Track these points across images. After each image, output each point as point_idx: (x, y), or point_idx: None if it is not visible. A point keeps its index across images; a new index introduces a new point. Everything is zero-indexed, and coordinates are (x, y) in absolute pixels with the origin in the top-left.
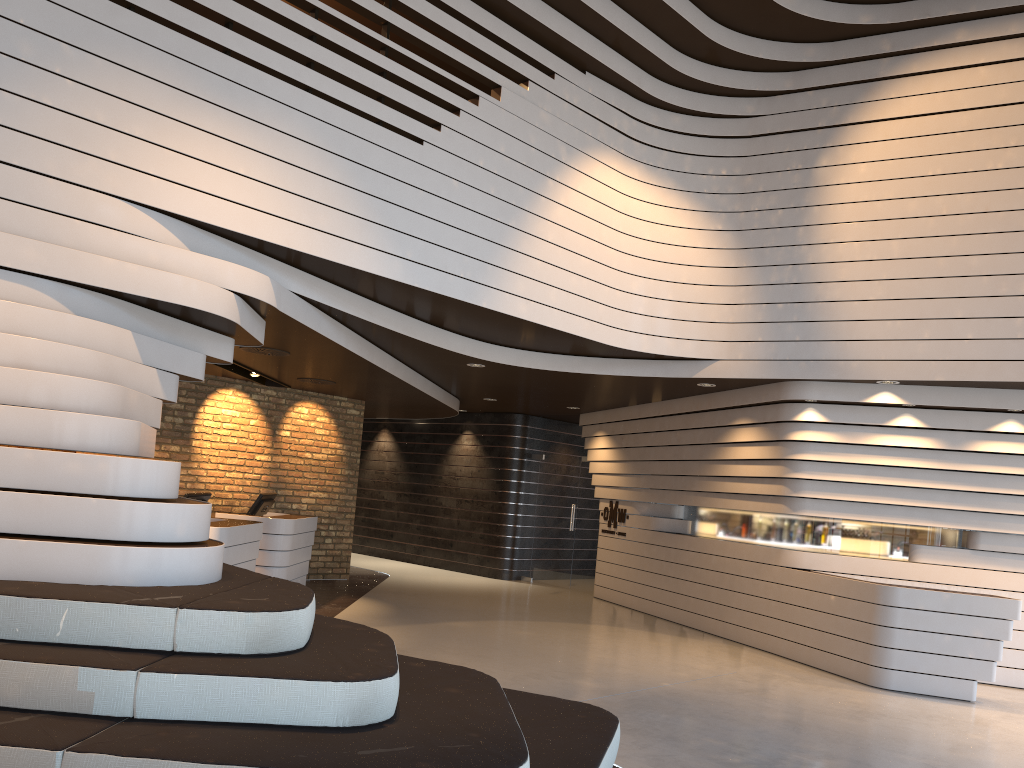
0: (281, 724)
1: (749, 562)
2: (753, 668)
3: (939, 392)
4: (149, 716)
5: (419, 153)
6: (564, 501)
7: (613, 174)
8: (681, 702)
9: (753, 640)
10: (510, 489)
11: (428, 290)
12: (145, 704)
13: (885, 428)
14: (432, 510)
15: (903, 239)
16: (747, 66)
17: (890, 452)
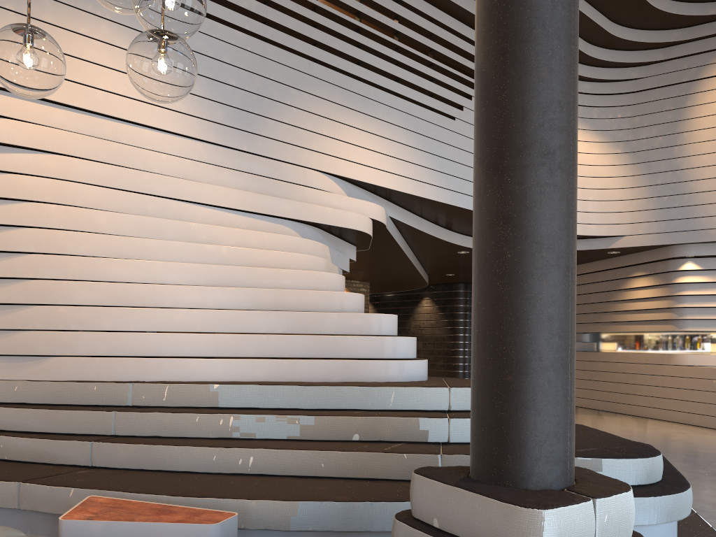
0: None
1: (647, 364)
2: (667, 429)
3: None
4: (456, 441)
5: (453, 125)
6: None
7: None
8: None
9: (655, 414)
10: (460, 333)
11: (462, 207)
12: (454, 435)
13: None
14: None
15: None
16: (632, 48)
17: None
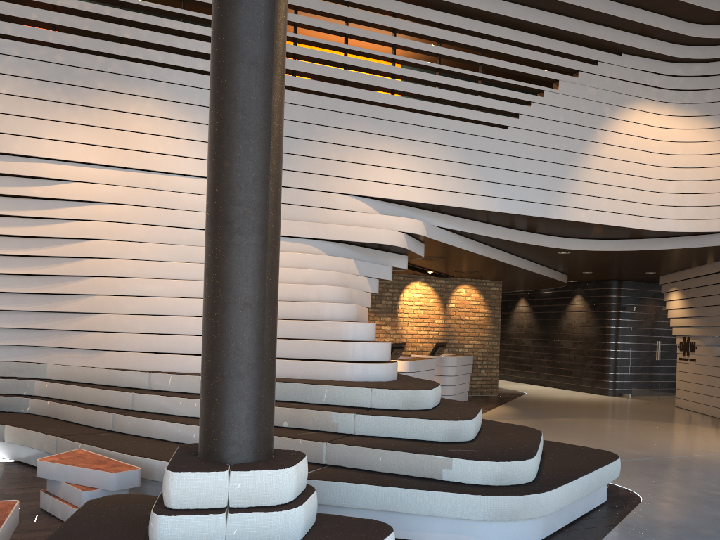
0: (416, 439)
1: None
2: None
3: None
4: (360, 433)
5: (505, 134)
6: (651, 339)
7: (648, 115)
8: (701, 464)
9: None
10: (610, 333)
11: (516, 214)
12: (358, 428)
13: None
14: (556, 350)
15: None
16: None
17: None
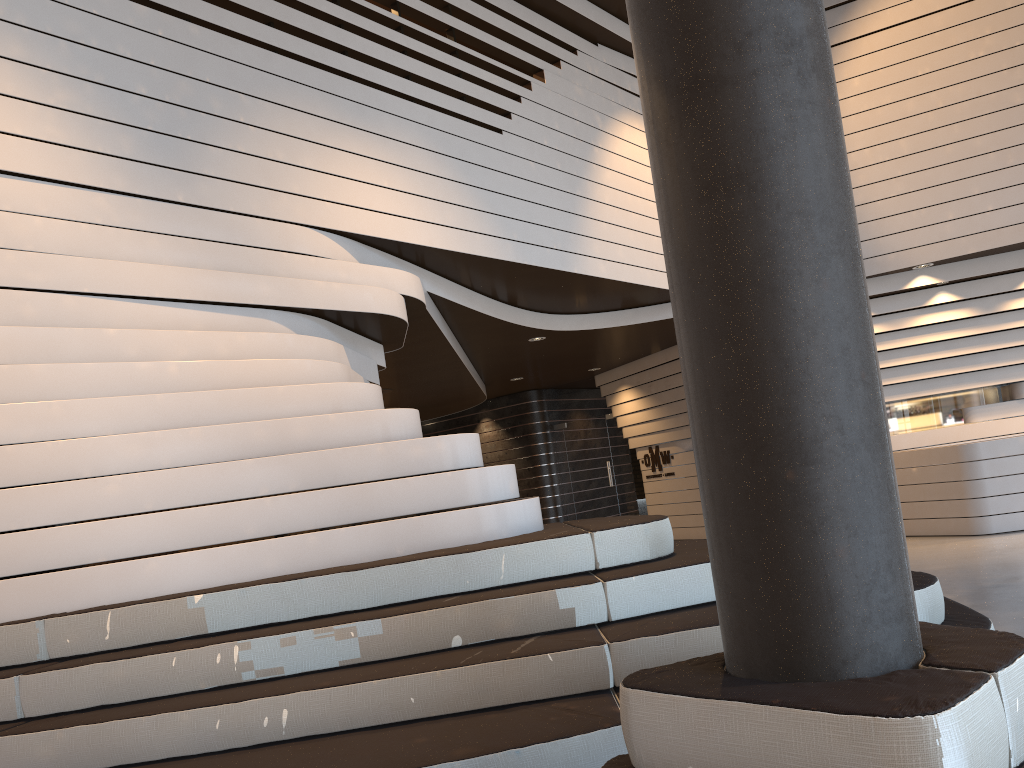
0: None
1: None
2: None
3: (968, 265)
4: (621, 617)
5: (501, 142)
6: (597, 461)
7: (637, 133)
8: None
9: None
10: (542, 462)
11: (534, 266)
12: (617, 607)
13: (924, 309)
14: None
15: (909, 136)
16: None
17: (932, 329)
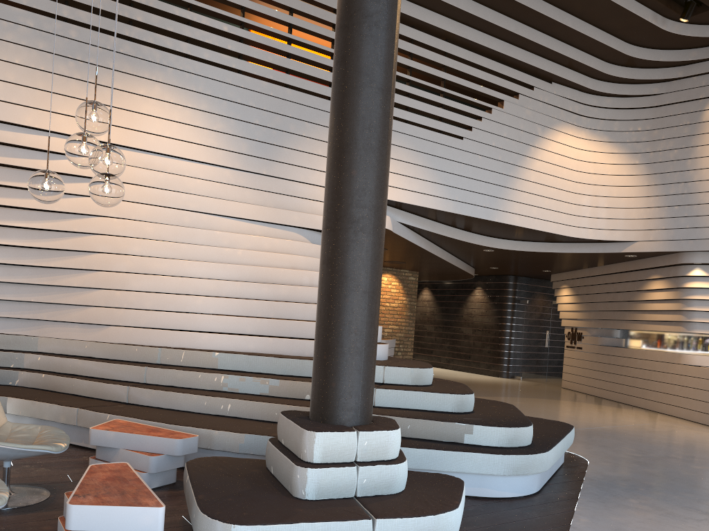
0: (429, 410)
1: (661, 362)
2: (661, 422)
3: None
4: (379, 405)
5: (461, 144)
6: (541, 329)
7: (569, 137)
8: (612, 434)
9: (664, 409)
10: (506, 322)
11: (466, 215)
12: (378, 400)
13: None
14: (457, 336)
15: None
16: (653, 66)
17: None
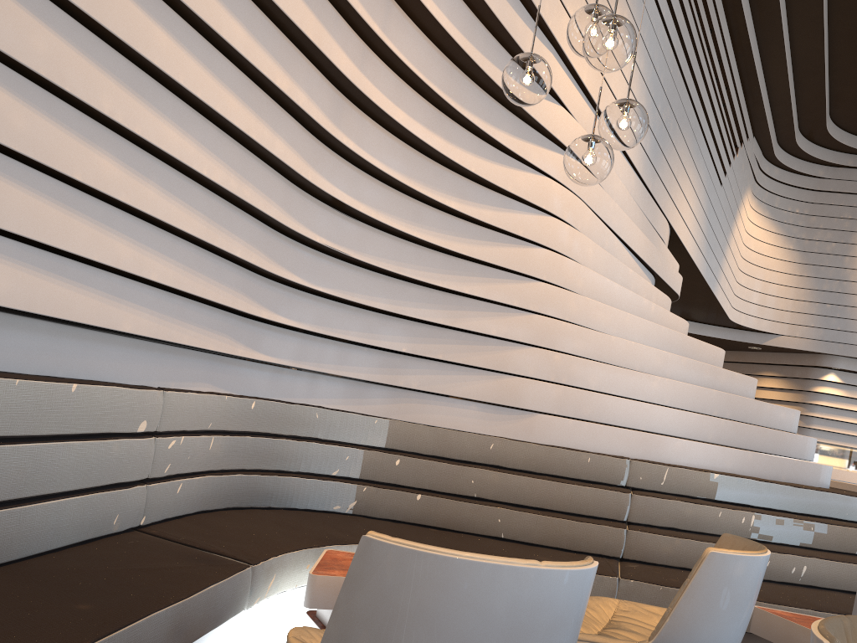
0: None
1: None
2: None
3: None
4: None
5: (720, 192)
6: None
7: (748, 205)
8: None
9: None
10: None
11: (705, 282)
12: None
13: None
14: None
15: None
16: (829, 146)
17: None
